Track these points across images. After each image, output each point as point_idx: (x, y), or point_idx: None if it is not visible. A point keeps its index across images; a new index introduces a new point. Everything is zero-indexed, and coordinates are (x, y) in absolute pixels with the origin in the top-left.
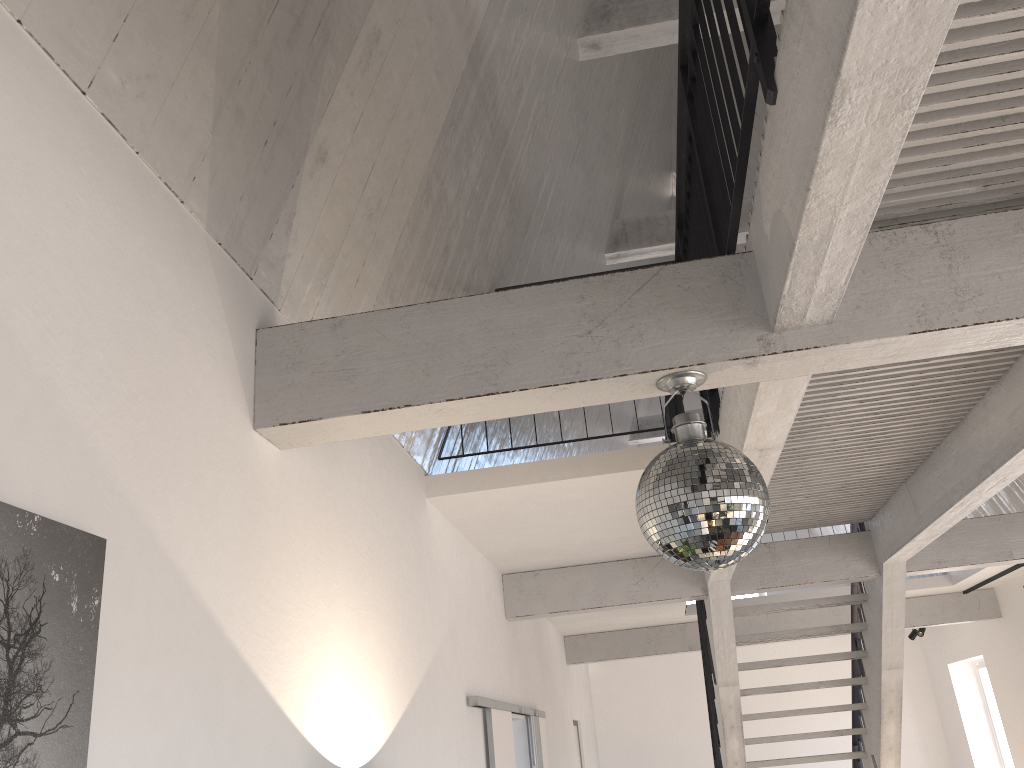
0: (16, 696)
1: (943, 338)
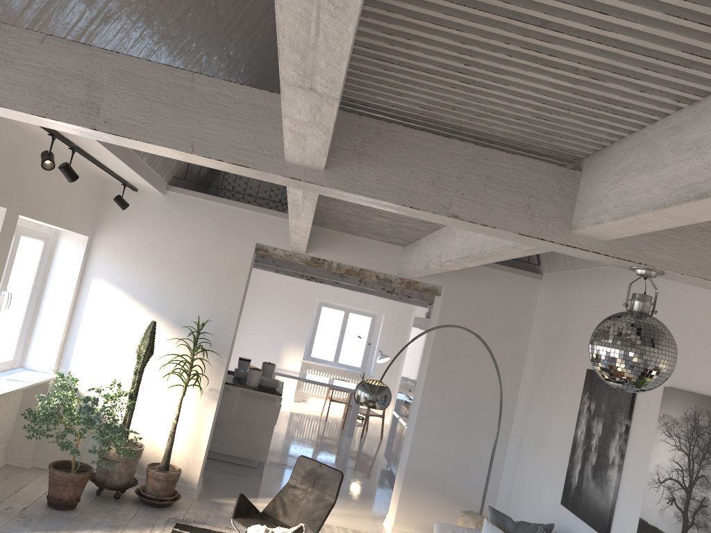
0: (710, 447)
1: (490, 233)
